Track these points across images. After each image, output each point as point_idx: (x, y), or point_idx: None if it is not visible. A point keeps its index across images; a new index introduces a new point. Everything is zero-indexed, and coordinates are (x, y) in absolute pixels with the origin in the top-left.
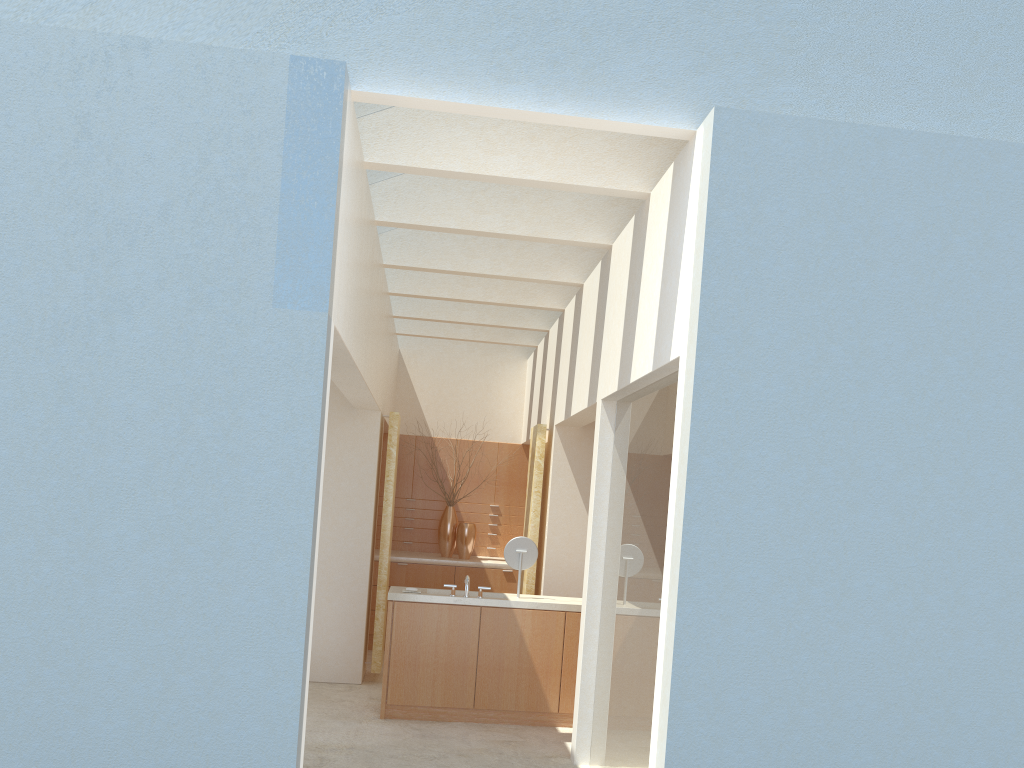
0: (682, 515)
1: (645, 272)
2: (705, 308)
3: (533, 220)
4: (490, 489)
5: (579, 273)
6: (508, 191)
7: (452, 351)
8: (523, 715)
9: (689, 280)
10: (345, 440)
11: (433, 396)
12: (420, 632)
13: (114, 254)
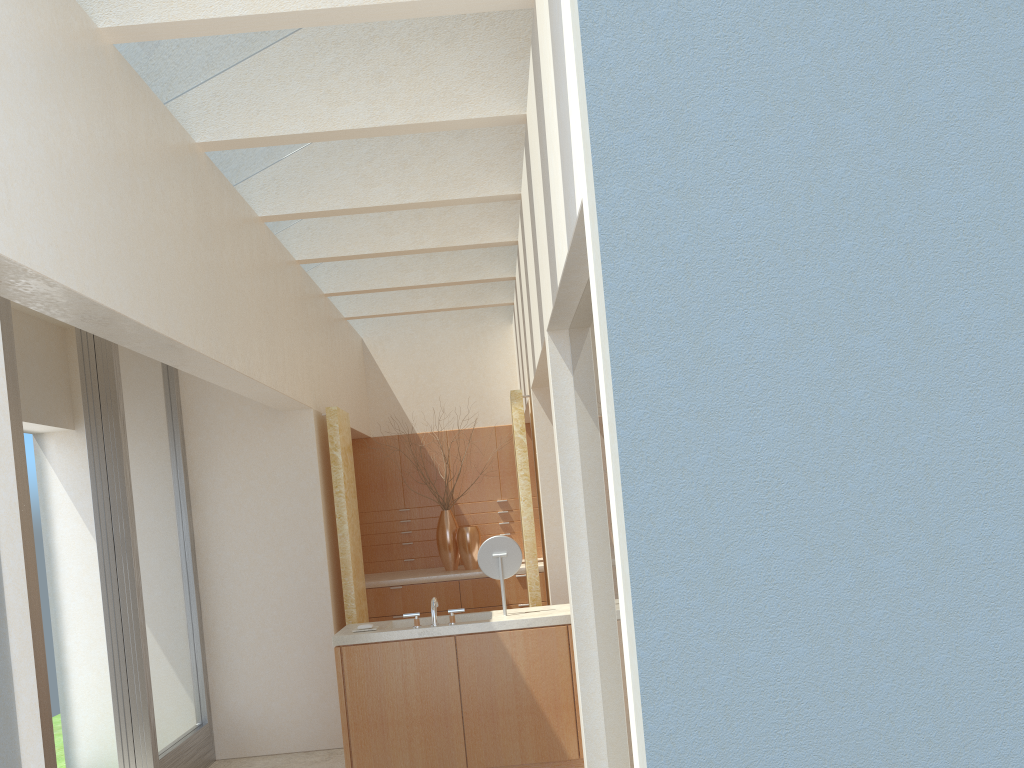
0: (619, 467)
1: (546, 111)
2: (597, 90)
3: (410, 101)
4: (494, 482)
5: (513, 180)
6: (369, 68)
7: (423, 330)
8: None
9: (573, 61)
10: (275, 452)
11: (410, 386)
12: (382, 681)
13: None
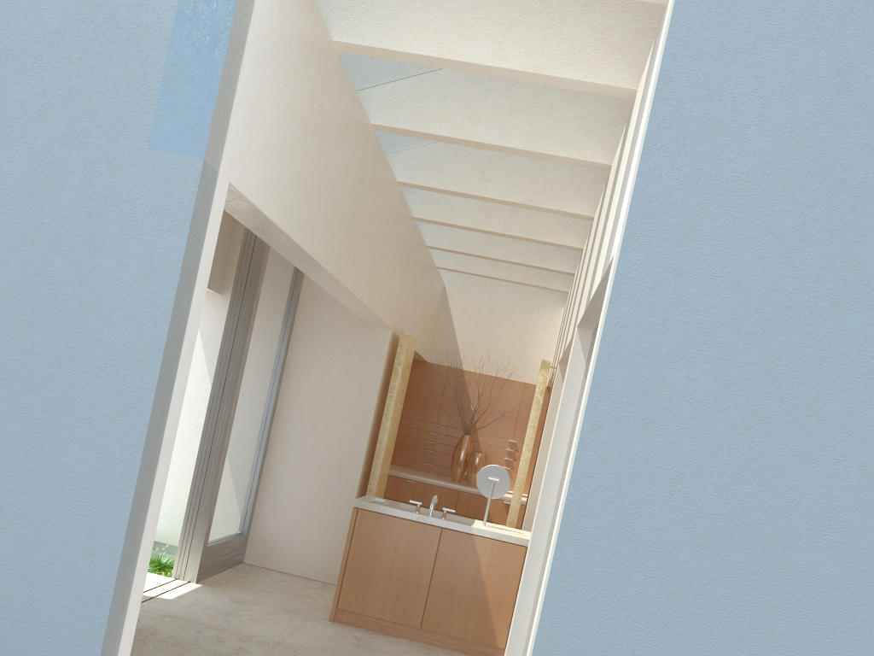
0: (578, 439)
1: (618, 177)
2: (641, 190)
3: (530, 133)
4: (510, 425)
5: (591, 205)
6: (508, 102)
7: (493, 292)
8: (469, 644)
9: (635, 162)
10: (355, 353)
11: (469, 332)
12: (379, 543)
13: (1, 81)
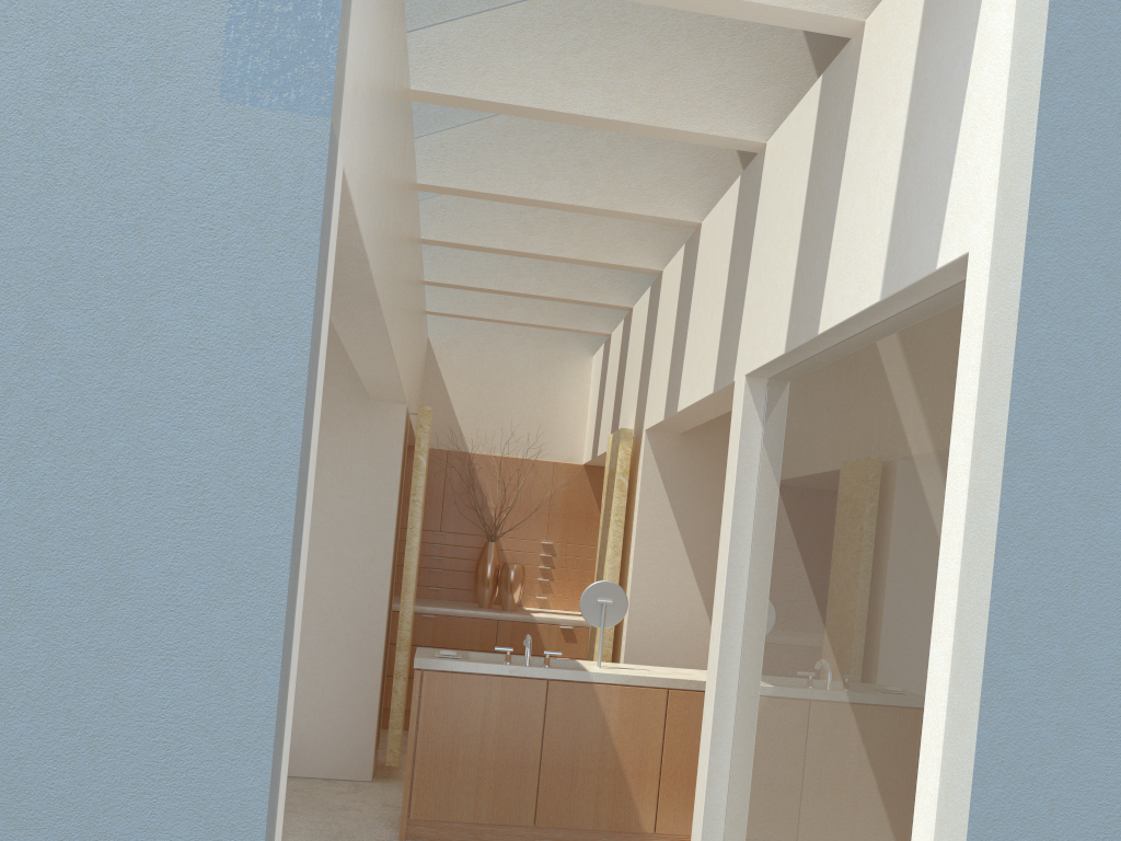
0: (992, 537)
1: (855, 149)
2: (1045, 148)
3: (650, 100)
4: (542, 522)
5: (696, 207)
6: (613, 54)
7: (497, 342)
8: (604, 836)
9: (996, 111)
10: (356, 443)
11: (471, 400)
12: (460, 715)
13: None
